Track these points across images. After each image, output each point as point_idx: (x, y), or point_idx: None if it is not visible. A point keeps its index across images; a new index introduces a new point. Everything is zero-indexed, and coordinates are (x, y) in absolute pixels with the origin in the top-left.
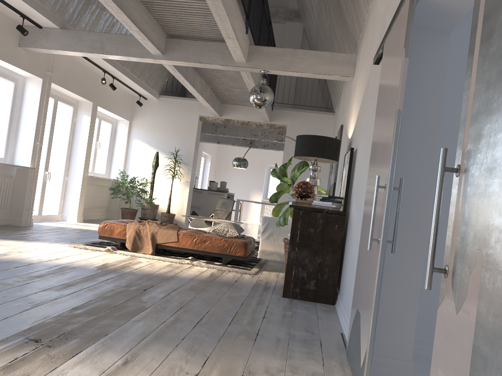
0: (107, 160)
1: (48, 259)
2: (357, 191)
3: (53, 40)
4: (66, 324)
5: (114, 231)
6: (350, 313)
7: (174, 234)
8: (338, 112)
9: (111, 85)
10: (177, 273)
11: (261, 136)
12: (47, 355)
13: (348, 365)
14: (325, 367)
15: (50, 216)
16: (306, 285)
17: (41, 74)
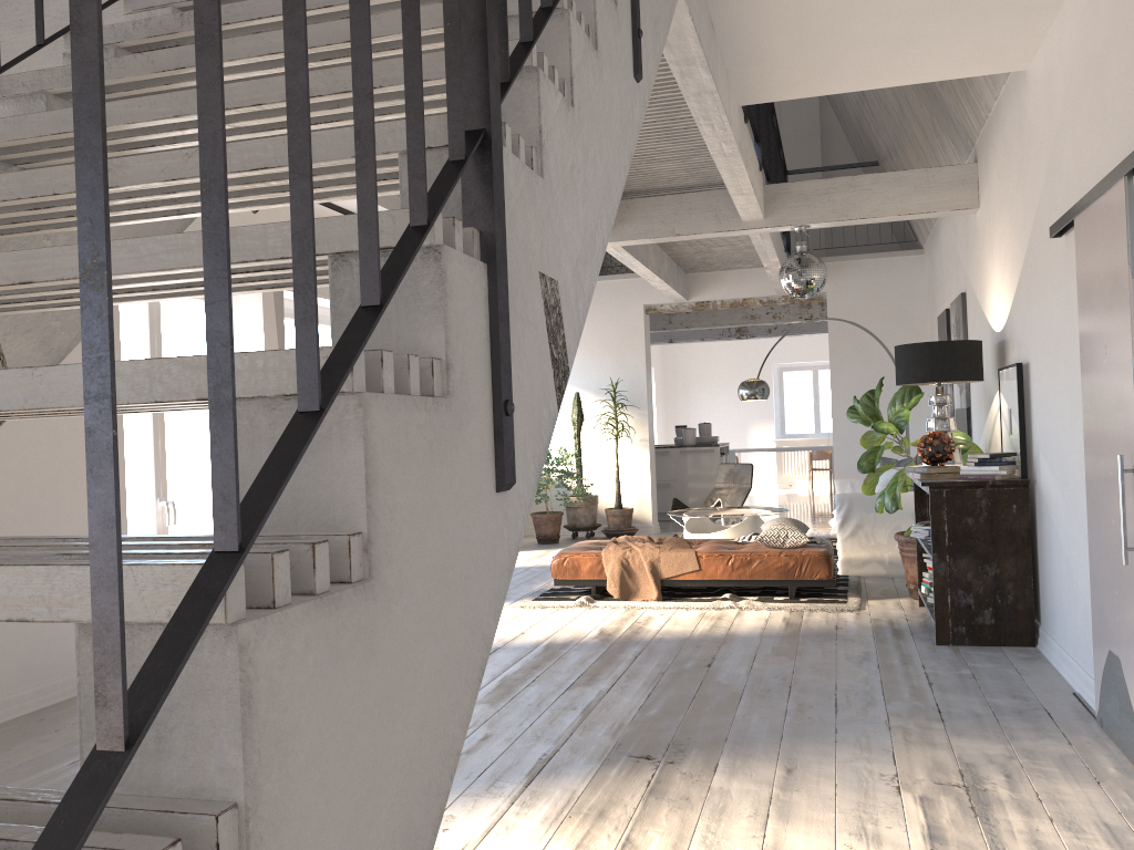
0: None
1: (511, 636)
2: (1048, 444)
3: None
4: (657, 731)
5: (580, 568)
6: (1082, 658)
7: (690, 557)
8: (935, 253)
9: None
10: (729, 629)
11: (766, 318)
12: (681, 773)
13: (1109, 740)
14: (1075, 746)
15: None
16: (977, 619)
17: None
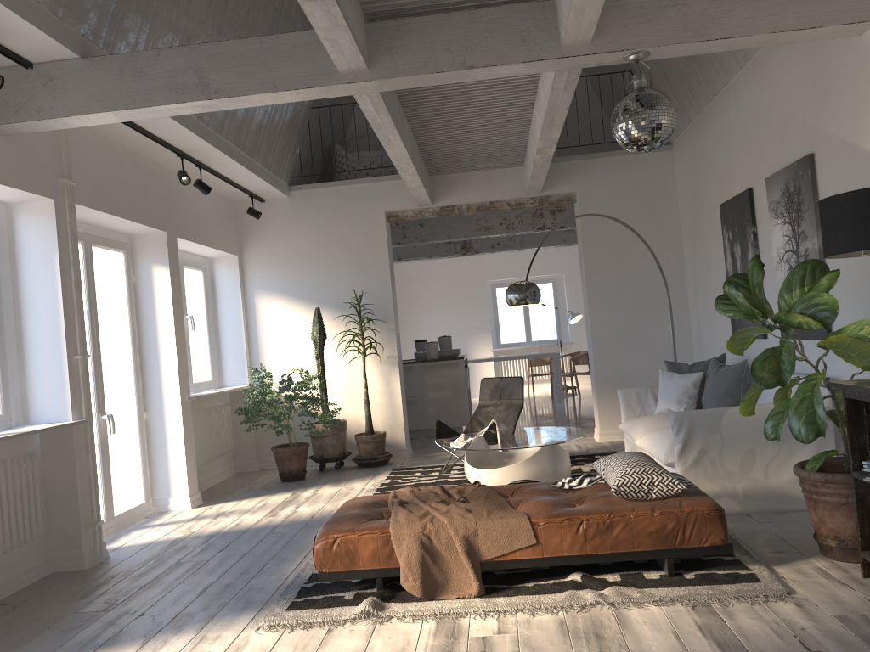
0: (211, 350)
1: None
2: None
3: (69, 92)
4: None
5: (358, 553)
6: None
7: (523, 526)
8: (707, 137)
9: (198, 185)
10: None
11: (500, 228)
12: None
13: None
14: None
15: (132, 511)
16: None
17: (48, 187)
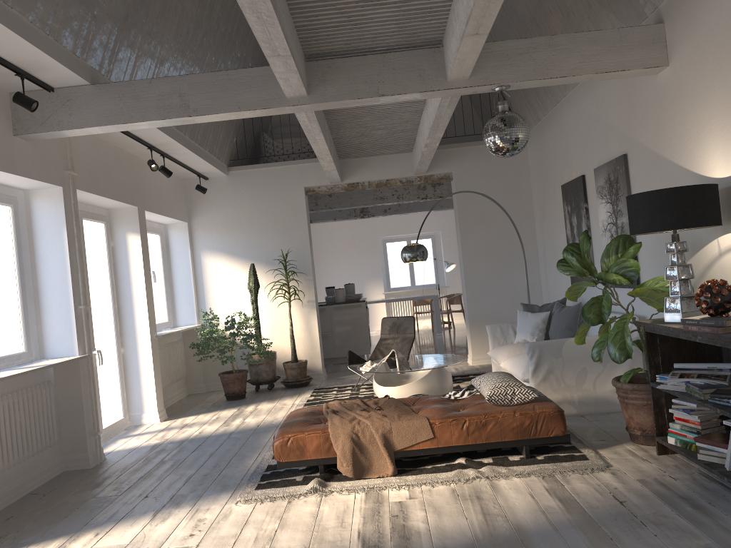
0: (167, 297)
1: None
2: None
3: (82, 110)
4: None
5: (306, 447)
6: None
7: (424, 425)
8: (551, 134)
9: (162, 170)
10: (507, 518)
11: (392, 198)
12: None
13: None
14: None
15: (115, 425)
16: None
17: (58, 178)
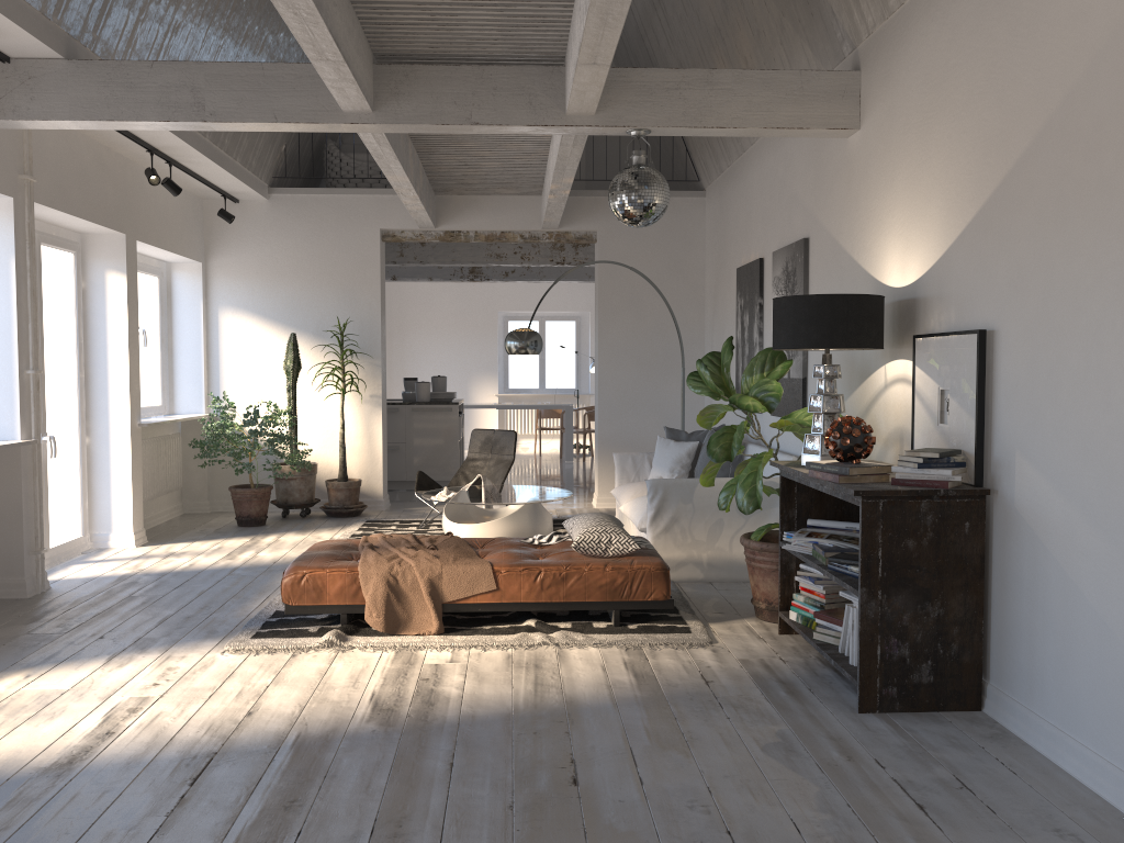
0: (163, 370)
1: (232, 722)
2: (1049, 447)
3: (49, 94)
4: None
5: (326, 588)
6: None
7: (485, 572)
8: (733, 194)
9: (167, 184)
10: (563, 690)
11: (514, 258)
12: None
13: None
14: None
15: (68, 544)
16: (912, 676)
17: (8, 184)
